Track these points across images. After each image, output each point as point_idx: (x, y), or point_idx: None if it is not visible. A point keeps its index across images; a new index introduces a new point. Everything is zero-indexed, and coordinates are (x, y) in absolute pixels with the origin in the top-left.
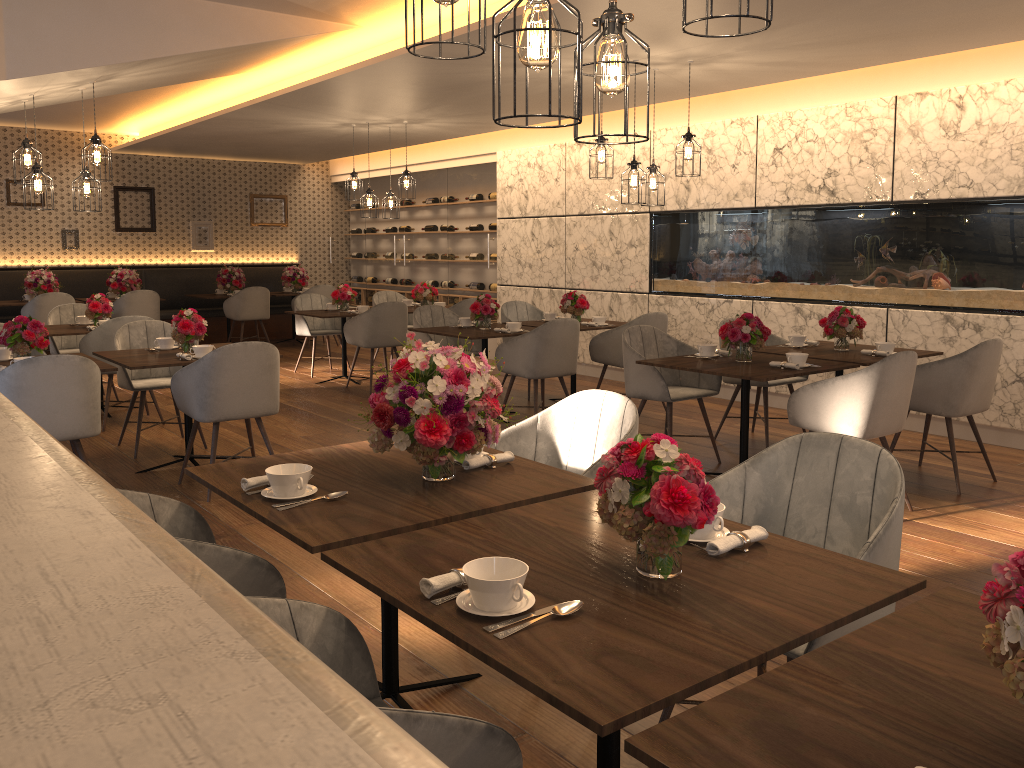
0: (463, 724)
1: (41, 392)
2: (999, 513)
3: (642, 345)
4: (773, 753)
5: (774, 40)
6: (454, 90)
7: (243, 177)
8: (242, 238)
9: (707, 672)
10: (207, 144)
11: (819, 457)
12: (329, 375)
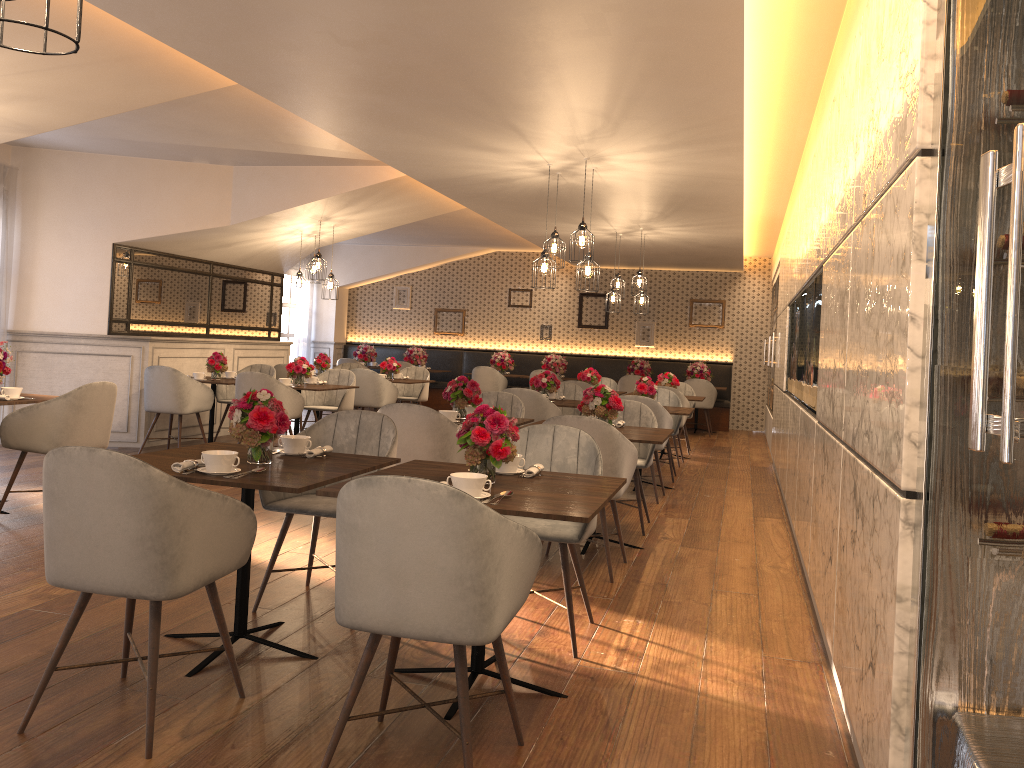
0: None
1: (155, 384)
2: None
3: None
4: None
5: (557, 135)
6: (554, 201)
7: (685, 284)
8: (680, 337)
9: None
10: (603, 257)
11: None
12: None
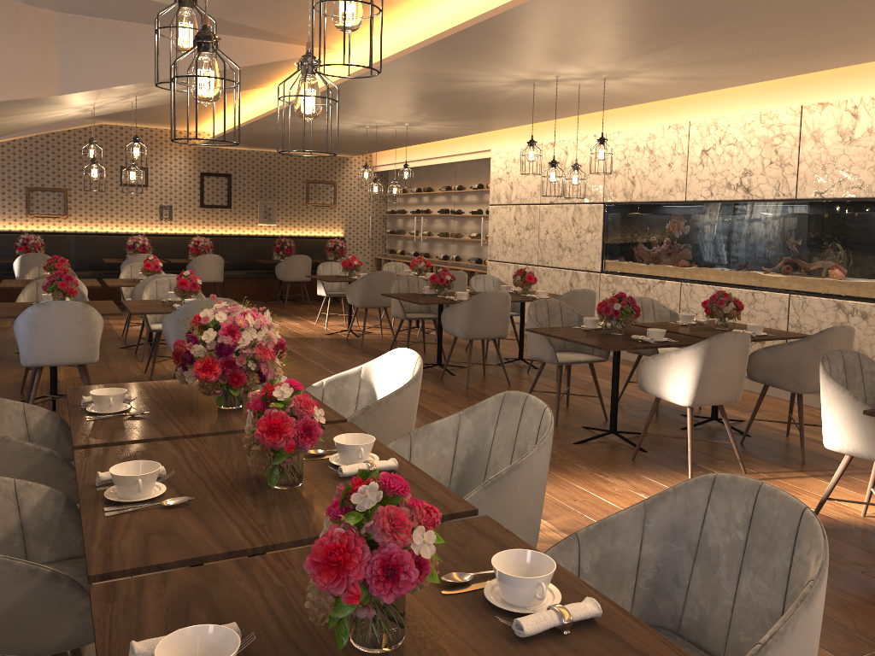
0: (29, 568)
1: (51, 328)
2: (826, 482)
3: (547, 316)
4: (172, 605)
5: (664, 59)
6: (426, 100)
7: (301, 166)
8: (299, 215)
9: (210, 552)
10: (266, 140)
11: (512, 411)
12: (340, 328)
